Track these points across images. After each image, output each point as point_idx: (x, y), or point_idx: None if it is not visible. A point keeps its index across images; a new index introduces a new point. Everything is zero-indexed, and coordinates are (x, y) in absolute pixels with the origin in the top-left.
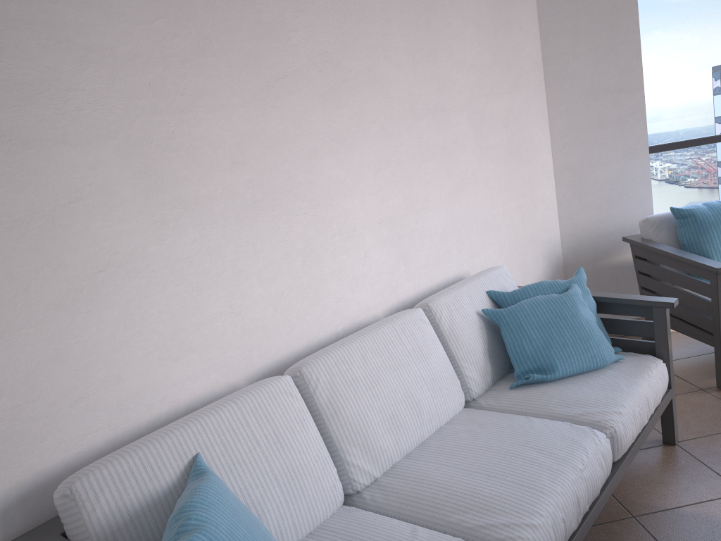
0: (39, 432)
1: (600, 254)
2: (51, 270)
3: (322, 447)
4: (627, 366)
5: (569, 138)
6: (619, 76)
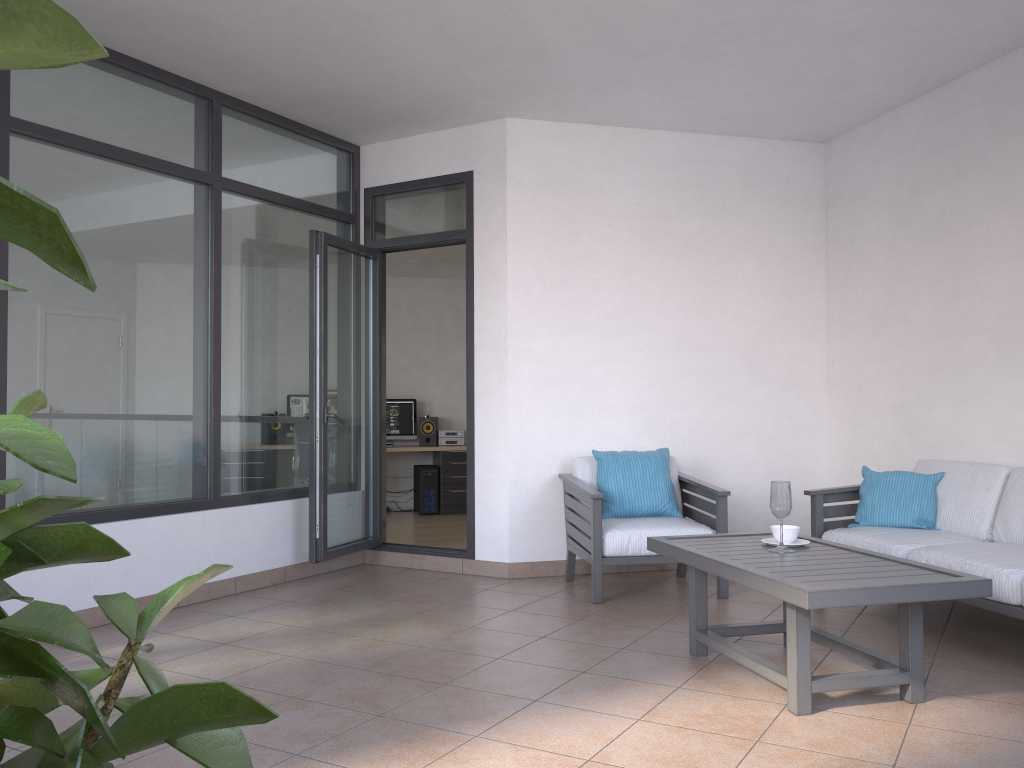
0: (945, 446)
1: None
2: (959, 385)
3: (987, 505)
4: None
5: None
6: None
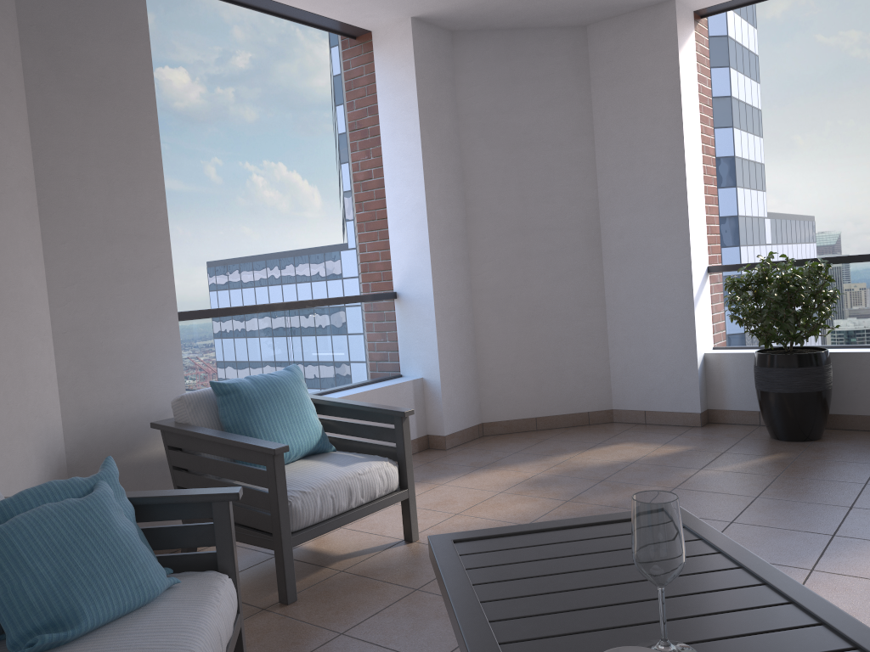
0: None
1: (120, 449)
2: None
3: None
4: (186, 592)
5: (76, 289)
6: (141, 218)
